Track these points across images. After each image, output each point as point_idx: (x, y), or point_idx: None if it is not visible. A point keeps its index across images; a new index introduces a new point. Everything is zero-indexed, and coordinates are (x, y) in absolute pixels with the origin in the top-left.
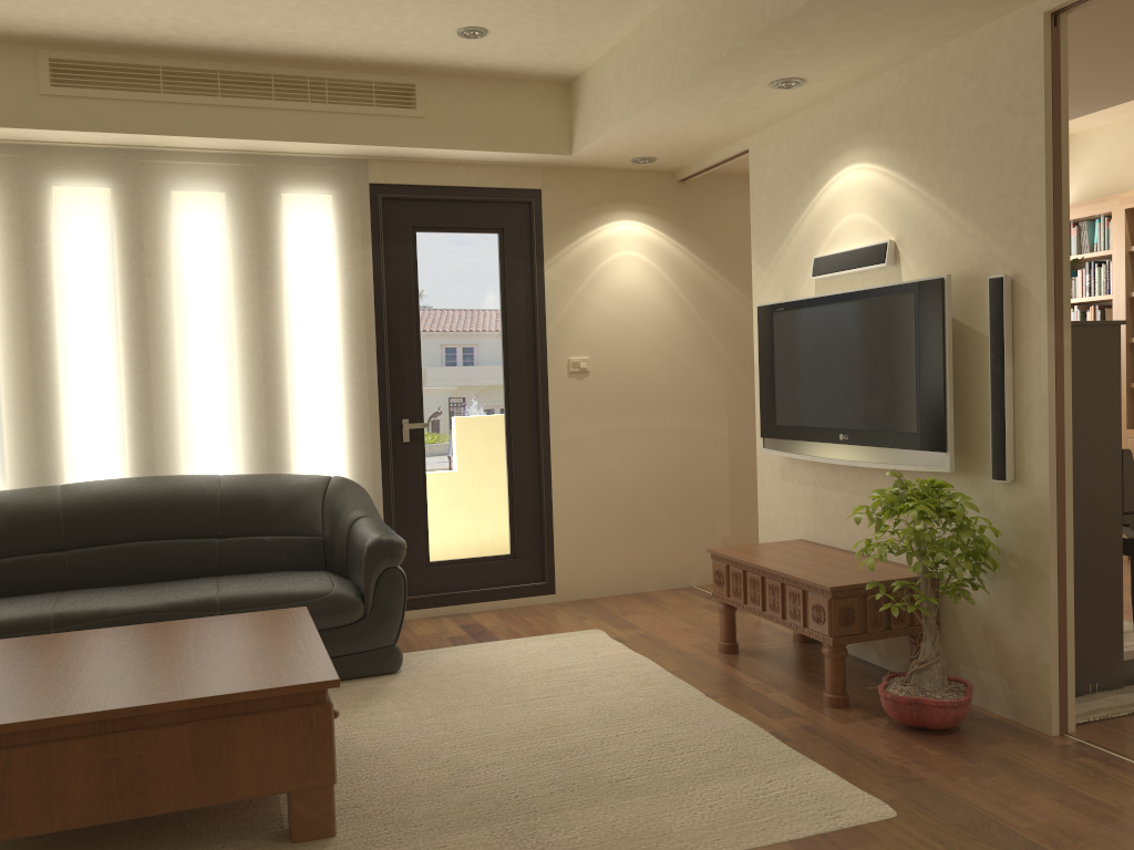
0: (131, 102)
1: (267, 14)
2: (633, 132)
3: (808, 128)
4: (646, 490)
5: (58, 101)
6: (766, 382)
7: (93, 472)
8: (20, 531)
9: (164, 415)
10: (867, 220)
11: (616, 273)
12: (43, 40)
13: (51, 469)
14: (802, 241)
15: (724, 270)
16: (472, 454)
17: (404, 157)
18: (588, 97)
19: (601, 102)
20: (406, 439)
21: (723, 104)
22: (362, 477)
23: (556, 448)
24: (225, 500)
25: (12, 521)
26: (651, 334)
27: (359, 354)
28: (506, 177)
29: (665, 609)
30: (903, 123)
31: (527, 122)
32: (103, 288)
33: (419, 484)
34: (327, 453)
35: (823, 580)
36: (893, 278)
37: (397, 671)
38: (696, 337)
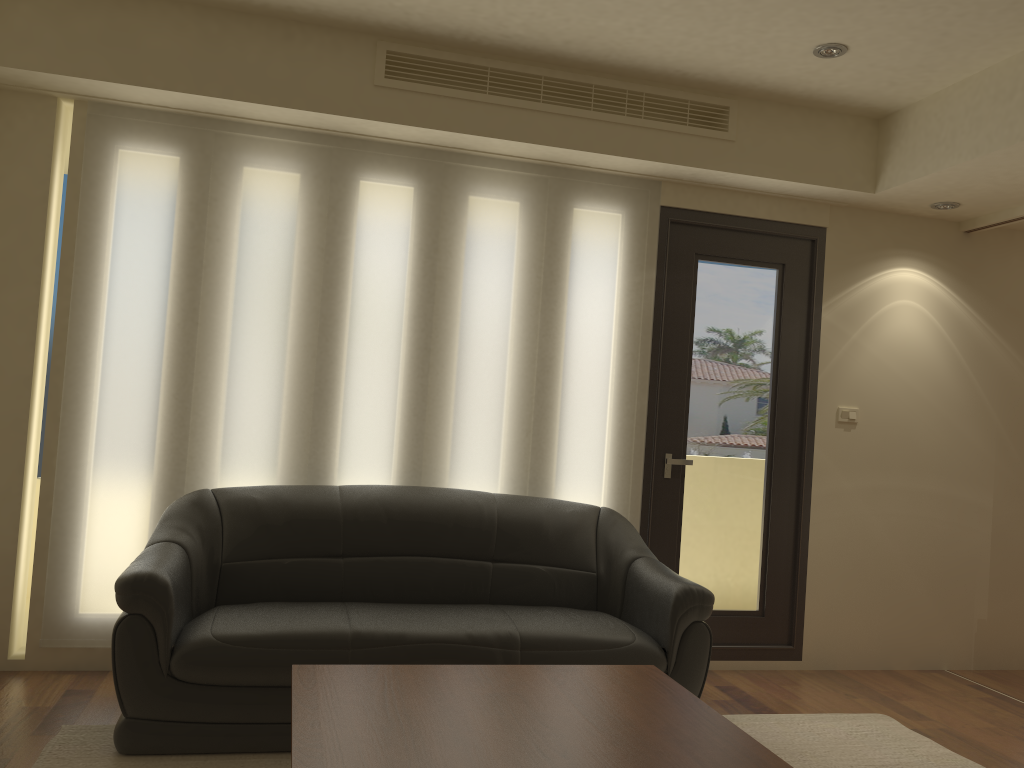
0: (457, 100)
1: (631, 14)
2: (974, 170)
3: None
4: (903, 558)
5: (389, 93)
6: None
7: (362, 474)
8: (302, 531)
9: (437, 423)
10: None
11: (892, 322)
12: (386, 31)
13: (323, 468)
14: None
15: (1002, 330)
16: (729, 498)
17: (699, 182)
18: (913, 133)
19: (938, 137)
20: (667, 475)
21: None
22: (621, 510)
23: (816, 502)
24: (503, 522)
25: (295, 520)
26: (923, 390)
27: (632, 380)
28: (794, 212)
29: (938, 696)
30: None
31: (834, 155)
32: (396, 286)
33: (675, 524)
34: (589, 481)
35: None
36: None
37: None
38: (967, 397)
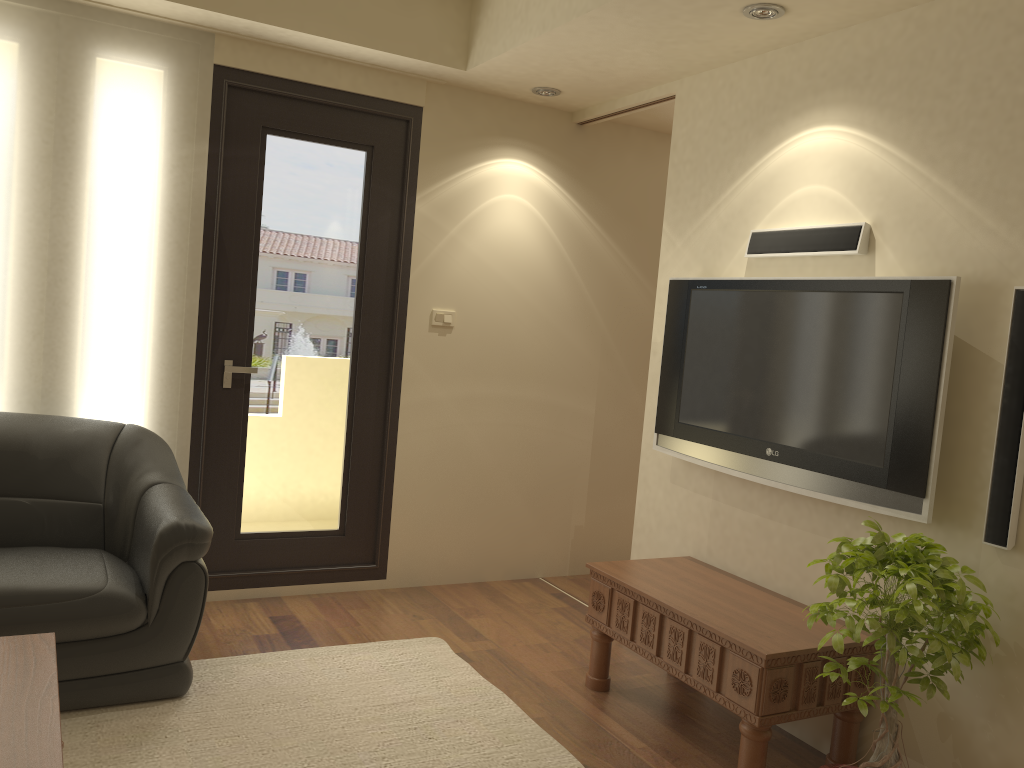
0: None
1: None
2: (551, 50)
3: (762, 77)
4: (500, 468)
5: None
6: (671, 370)
7: None
8: None
9: None
10: (833, 196)
11: (496, 218)
12: None
13: None
14: (735, 210)
15: (613, 231)
16: (306, 409)
17: (262, 39)
18: (498, 2)
19: (516, 8)
20: (228, 385)
21: (673, 29)
22: (166, 426)
23: (406, 412)
24: None
25: None
26: (527, 293)
27: (178, 275)
28: (384, 86)
29: (512, 610)
30: (902, 81)
31: (419, 21)
32: None
33: (237, 440)
34: (123, 392)
35: (751, 639)
36: (861, 270)
37: (182, 695)
38: (574, 301)
